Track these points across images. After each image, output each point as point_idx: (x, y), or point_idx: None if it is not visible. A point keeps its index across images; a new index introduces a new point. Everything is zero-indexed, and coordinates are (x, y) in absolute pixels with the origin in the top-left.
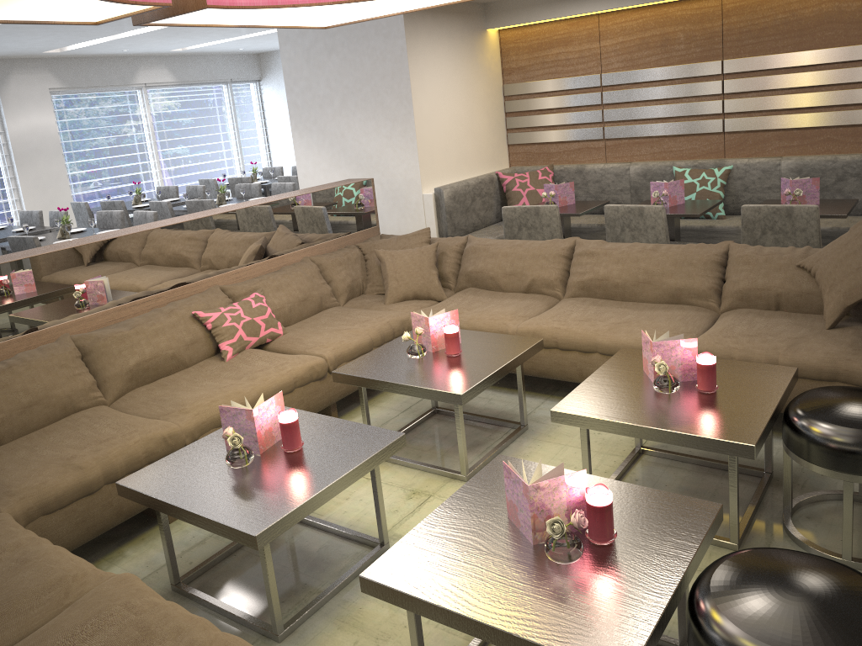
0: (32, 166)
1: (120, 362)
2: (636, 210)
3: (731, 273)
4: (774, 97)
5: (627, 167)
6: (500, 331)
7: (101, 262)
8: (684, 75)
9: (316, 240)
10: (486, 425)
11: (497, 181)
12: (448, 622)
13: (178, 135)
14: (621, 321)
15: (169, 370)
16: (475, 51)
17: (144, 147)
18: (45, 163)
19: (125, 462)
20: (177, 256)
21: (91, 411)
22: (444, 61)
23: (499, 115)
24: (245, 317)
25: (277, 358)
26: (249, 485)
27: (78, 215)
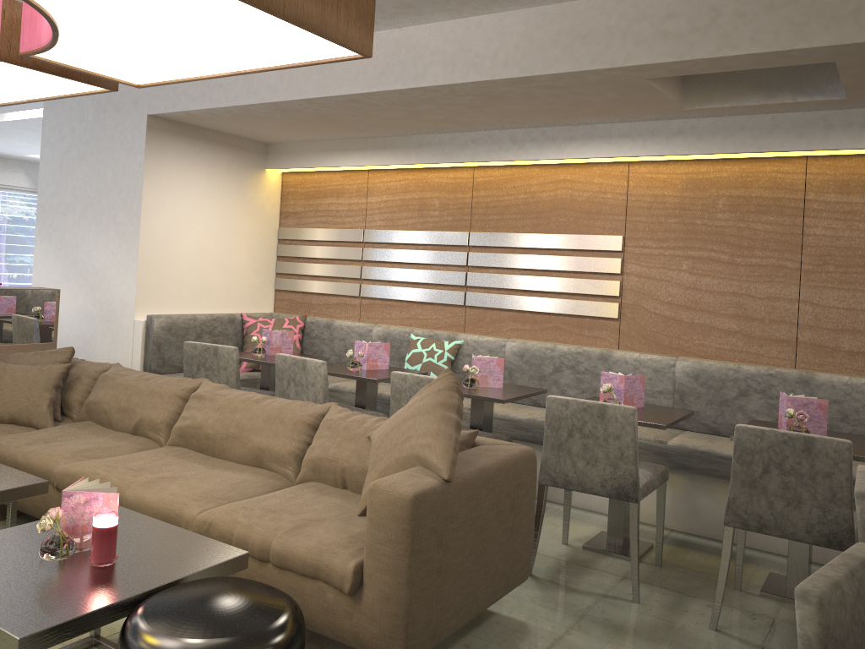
0: None
1: None
2: (301, 363)
3: (315, 438)
4: (511, 275)
5: (371, 328)
6: (48, 470)
7: None
8: (435, 241)
9: None
10: None
11: (241, 322)
12: None
13: (21, 241)
14: (170, 476)
15: None
16: (244, 187)
17: None
18: None
19: None
20: None
21: None
22: (198, 188)
23: (268, 257)
24: None
25: None
26: None
27: None
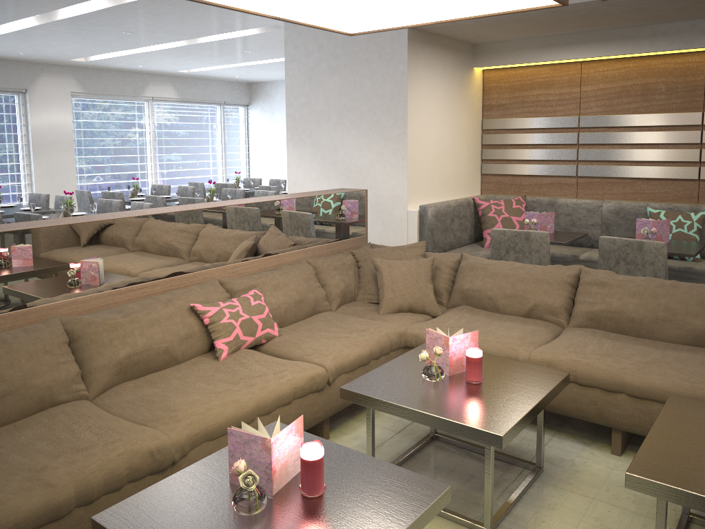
0: (46, 156)
1: (110, 353)
2: (635, 244)
3: None
4: None
5: (600, 204)
6: (509, 357)
7: (103, 242)
8: (663, 123)
9: (311, 243)
10: (494, 460)
11: (473, 205)
12: None
13: (174, 143)
14: (649, 361)
15: (160, 365)
16: (462, 85)
17: (144, 150)
18: (57, 155)
19: (103, 480)
20: (179, 244)
21: (71, 407)
22: (437, 90)
23: (476, 146)
24: (243, 315)
25: (275, 363)
26: None
27: (80, 202)
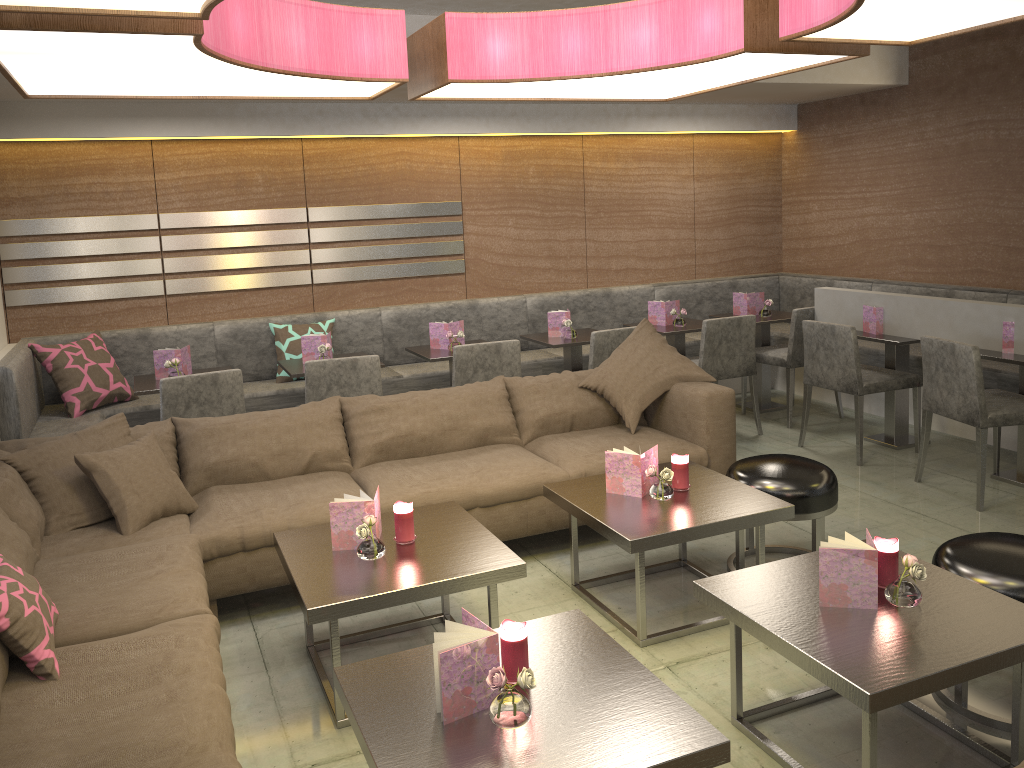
0: None
1: None
2: (349, 363)
3: (524, 405)
4: (360, 247)
5: (211, 328)
6: None
7: None
8: (267, 221)
9: None
10: (400, 634)
11: (33, 357)
12: (955, 680)
13: None
14: (477, 469)
15: None
16: None
17: None
18: None
19: None
20: None
21: None
22: None
23: None
24: (33, 593)
25: (148, 638)
26: (587, 724)
27: None
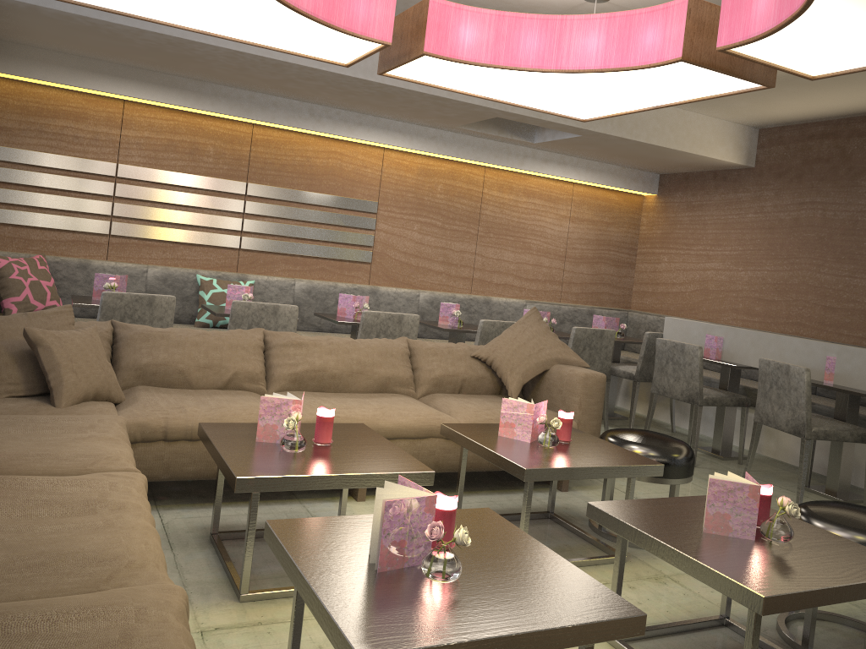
0: None
1: None
2: (271, 308)
3: (422, 363)
4: (286, 225)
5: (145, 269)
6: None
7: None
8: (211, 187)
9: None
10: None
11: None
12: (832, 600)
13: None
14: (380, 407)
15: None
16: None
17: None
18: None
19: None
20: None
21: None
22: None
23: None
24: None
25: (83, 480)
26: (512, 587)
27: None
